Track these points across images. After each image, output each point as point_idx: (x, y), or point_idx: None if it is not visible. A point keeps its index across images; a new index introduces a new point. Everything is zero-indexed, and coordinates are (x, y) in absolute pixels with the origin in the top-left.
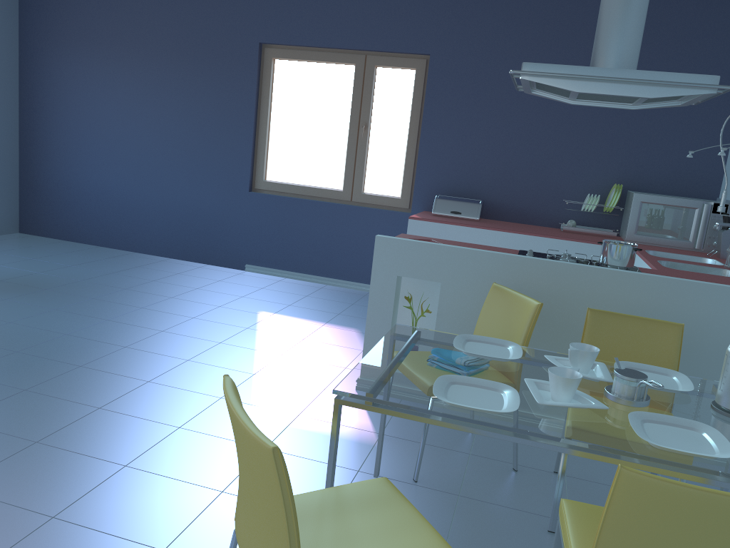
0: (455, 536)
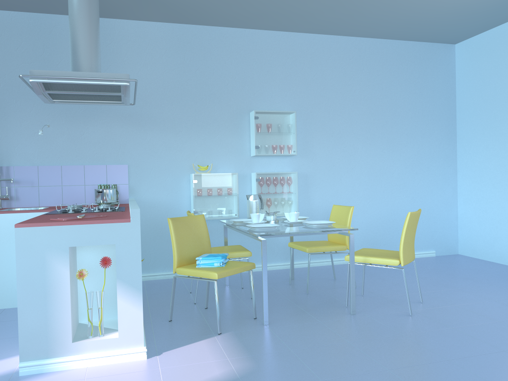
0: (285, 306)
